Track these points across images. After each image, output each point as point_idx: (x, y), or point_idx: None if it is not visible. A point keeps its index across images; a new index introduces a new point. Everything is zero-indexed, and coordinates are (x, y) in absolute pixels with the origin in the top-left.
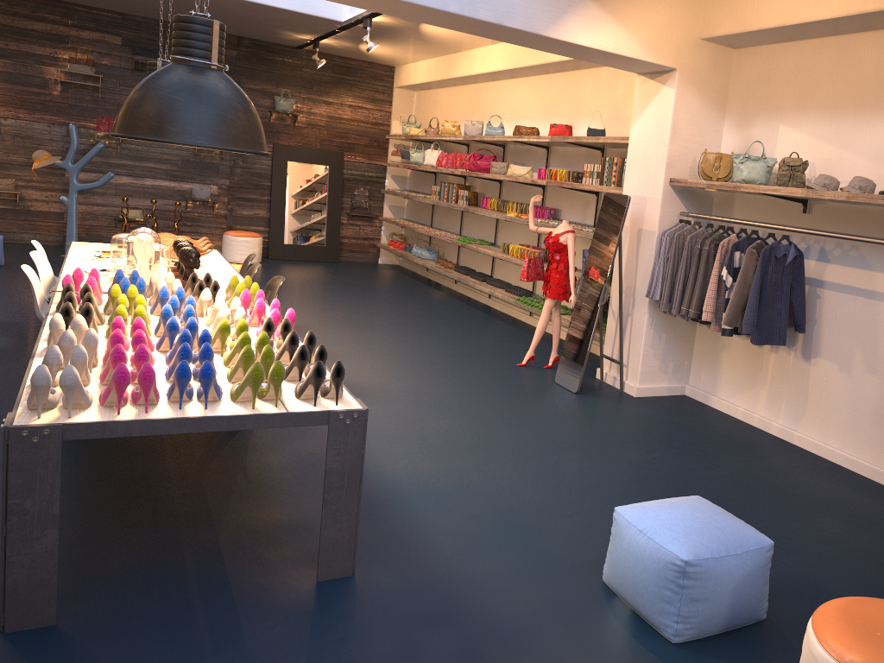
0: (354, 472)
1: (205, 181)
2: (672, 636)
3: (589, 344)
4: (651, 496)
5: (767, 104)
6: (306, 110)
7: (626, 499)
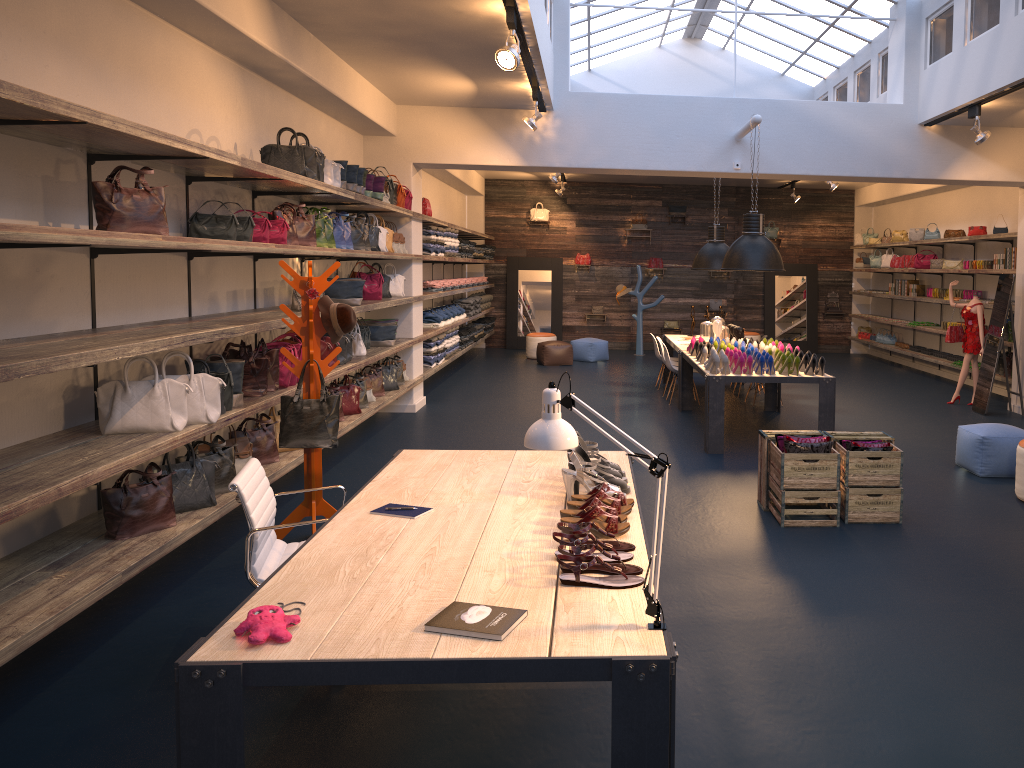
0: (830, 406)
1: (717, 297)
2: (979, 473)
3: (991, 379)
4: None
5: None
6: (787, 235)
7: None
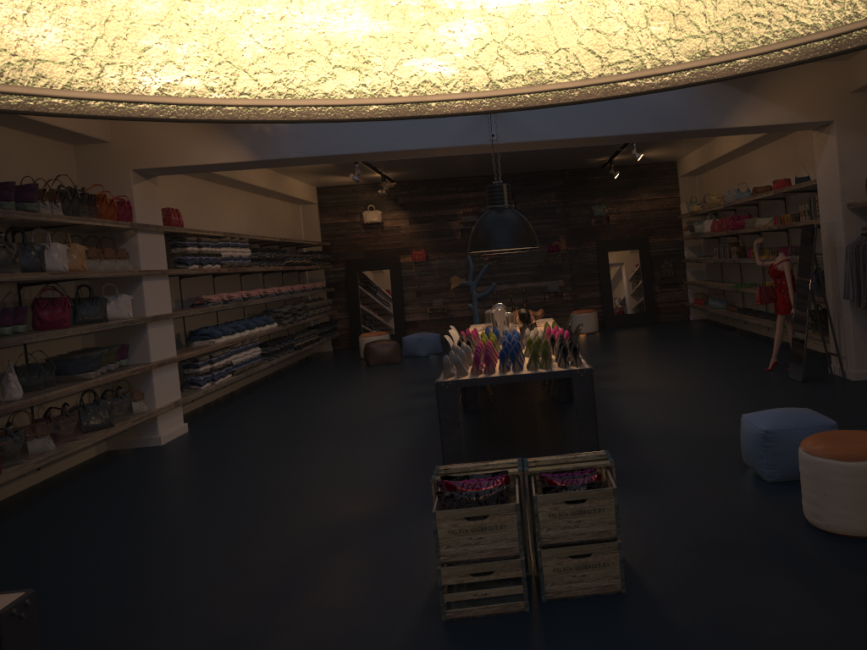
0: (590, 403)
1: (554, 278)
2: (766, 478)
3: (804, 342)
4: None
5: None
6: (615, 211)
7: None
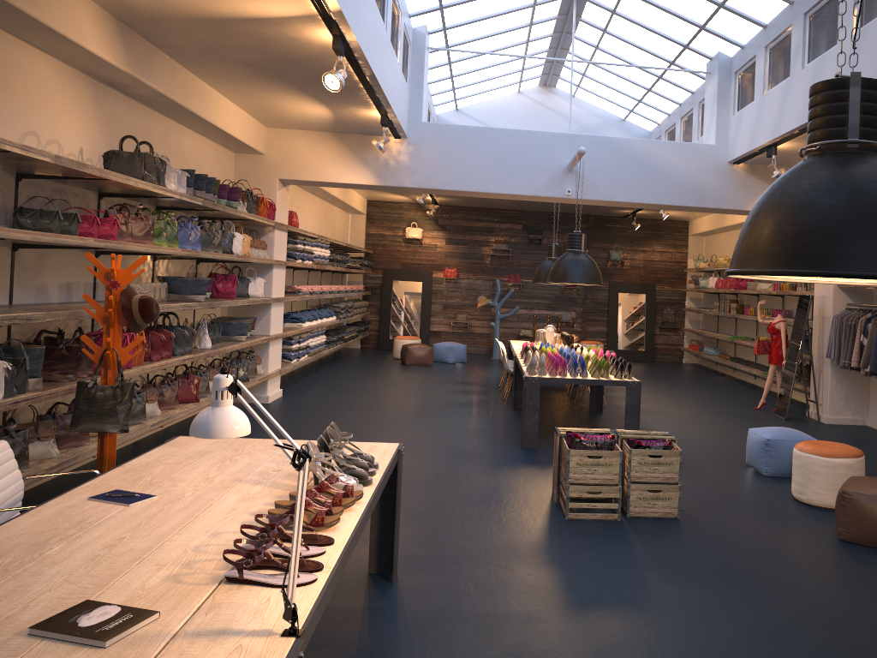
0: (636, 407)
1: (567, 309)
2: (764, 472)
3: (791, 388)
4: None
5: None
6: (630, 257)
7: None
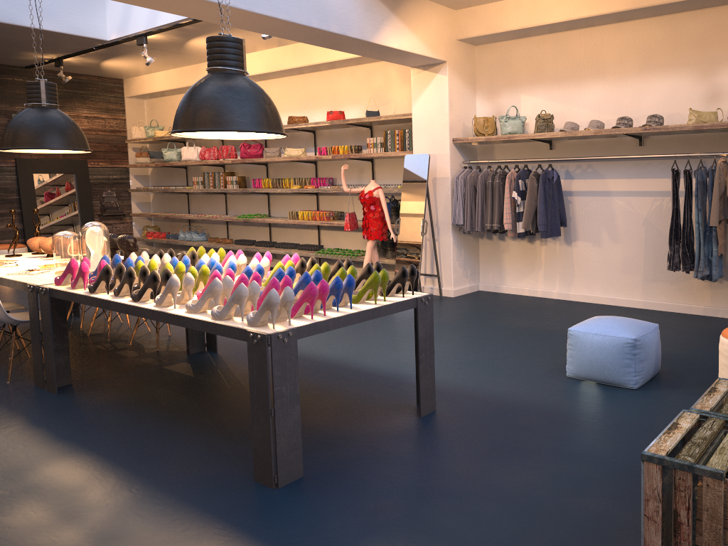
0: (431, 338)
1: None
2: (633, 385)
3: (419, 264)
4: (535, 339)
5: (509, 81)
6: None
7: (524, 343)
